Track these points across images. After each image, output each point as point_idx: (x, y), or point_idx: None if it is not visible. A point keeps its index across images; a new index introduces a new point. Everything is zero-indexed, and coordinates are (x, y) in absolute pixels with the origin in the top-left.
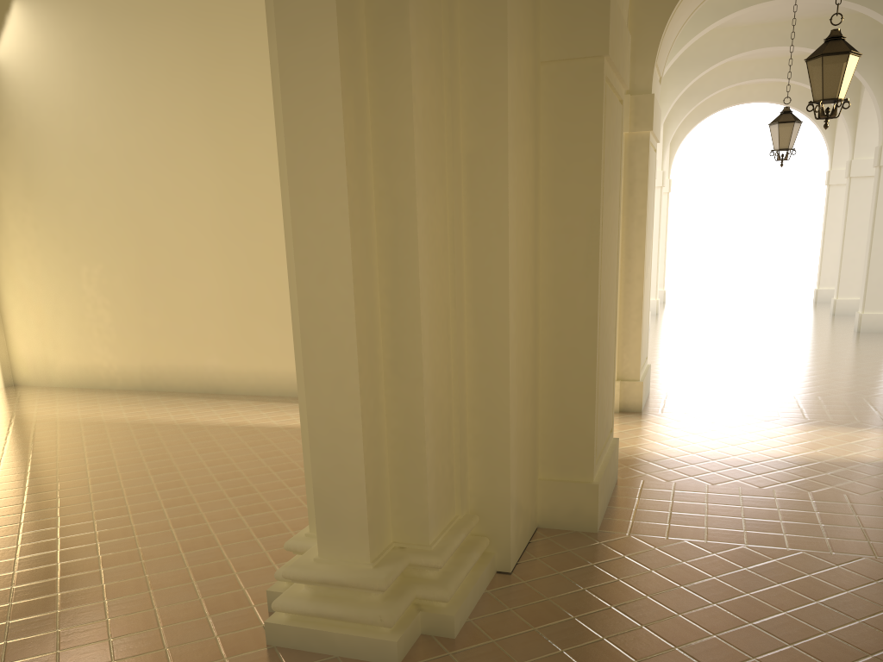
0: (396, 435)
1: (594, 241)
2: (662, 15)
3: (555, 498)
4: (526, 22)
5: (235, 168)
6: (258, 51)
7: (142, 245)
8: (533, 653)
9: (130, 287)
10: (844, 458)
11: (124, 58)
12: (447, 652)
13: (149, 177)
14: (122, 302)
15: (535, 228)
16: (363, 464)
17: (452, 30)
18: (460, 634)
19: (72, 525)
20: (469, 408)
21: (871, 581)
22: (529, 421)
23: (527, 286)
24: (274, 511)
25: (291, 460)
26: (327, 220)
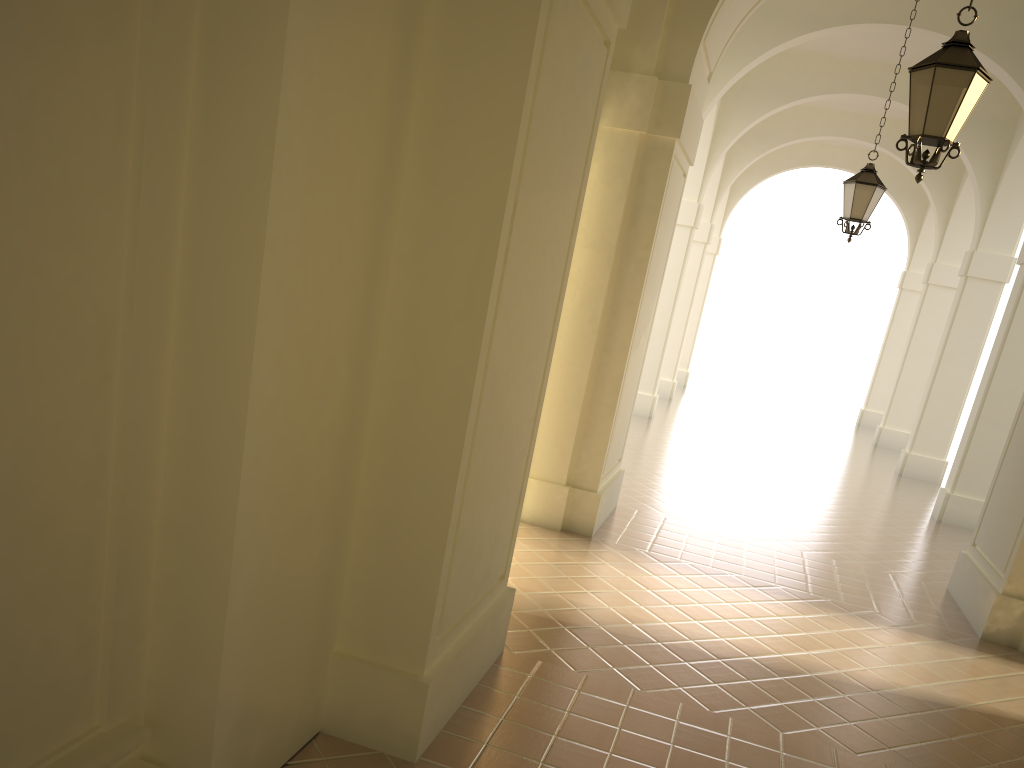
0: None
1: (487, 259)
2: None
3: (356, 691)
4: None
5: None
6: None
7: None
8: None
9: None
10: (846, 674)
11: None
12: None
13: None
14: None
15: (380, 209)
16: None
17: None
18: None
19: None
20: (162, 521)
21: None
22: (315, 556)
23: (336, 311)
24: None
25: None
26: None
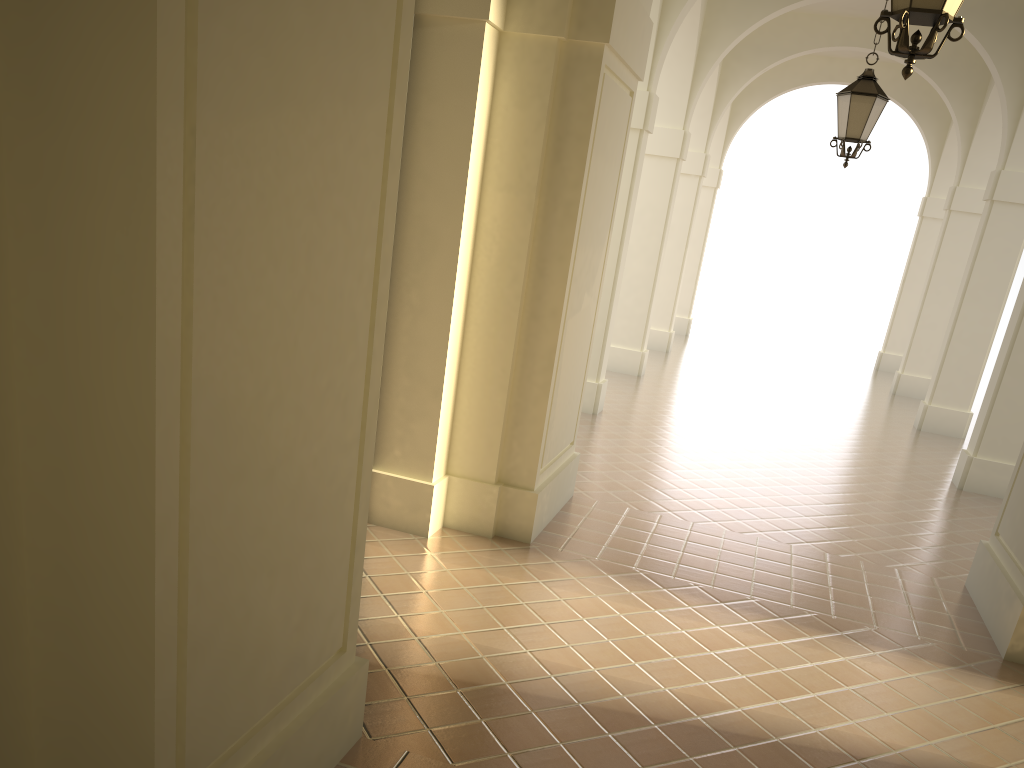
0: None
1: (143, 226)
2: None
3: None
4: None
5: None
6: None
7: None
8: None
9: None
10: (825, 735)
11: None
12: None
13: None
14: None
15: None
16: None
17: None
18: None
19: None
20: None
21: None
22: None
23: None
24: None
25: None
26: None
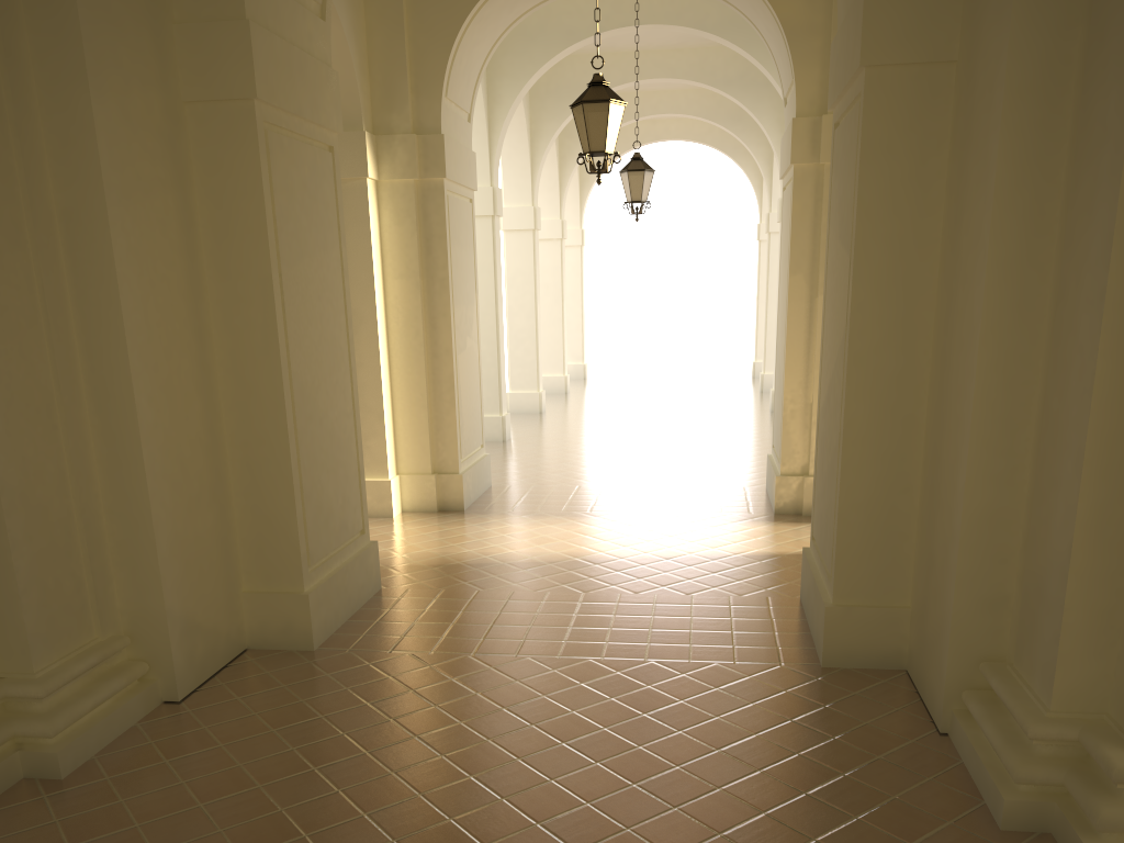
0: None
1: (270, 312)
2: (445, 43)
3: (263, 613)
4: (138, 57)
5: None
6: None
7: None
8: (146, 788)
9: None
10: (649, 554)
11: None
12: (44, 794)
13: None
14: None
15: (194, 297)
16: None
17: (14, 65)
18: (71, 774)
19: None
20: (106, 509)
21: (577, 683)
22: (209, 523)
23: (181, 365)
24: None
25: None
26: None
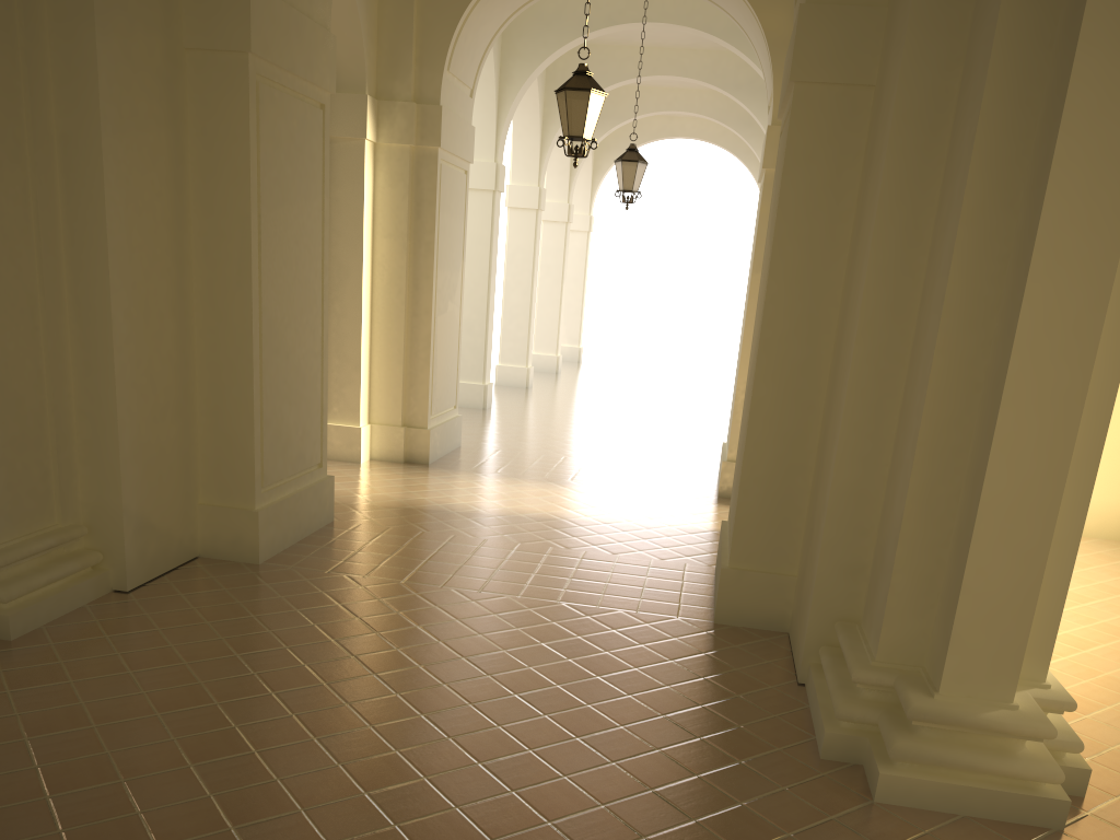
0: None
1: (246, 249)
2: (451, 19)
3: (216, 525)
4: (144, 3)
5: None
6: None
7: None
8: (84, 654)
9: None
10: (590, 518)
11: None
12: None
13: None
14: None
15: (177, 227)
16: None
17: None
18: (20, 638)
19: None
20: (77, 409)
21: (489, 613)
22: (172, 435)
23: (159, 287)
24: None
25: None
26: None
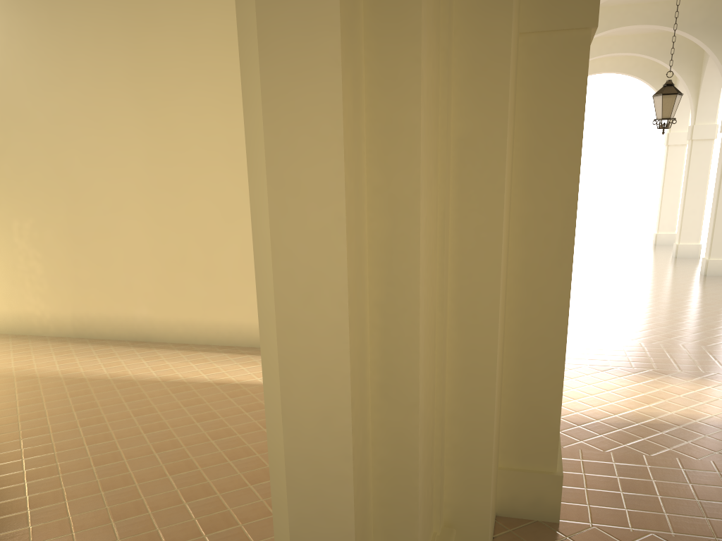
0: (383, 466)
1: (570, 228)
2: None
3: (516, 488)
4: None
5: (162, 130)
6: (183, 16)
7: (72, 201)
8: None
9: (61, 241)
10: None
11: (50, 20)
12: None
13: (77, 137)
14: (52, 254)
15: (509, 214)
16: (353, 511)
17: None
18: None
19: (4, 517)
20: (448, 415)
21: None
22: (498, 416)
23: (504, 278)
24: (219, 495)
25: (228, 425)
26: (316, 227)
